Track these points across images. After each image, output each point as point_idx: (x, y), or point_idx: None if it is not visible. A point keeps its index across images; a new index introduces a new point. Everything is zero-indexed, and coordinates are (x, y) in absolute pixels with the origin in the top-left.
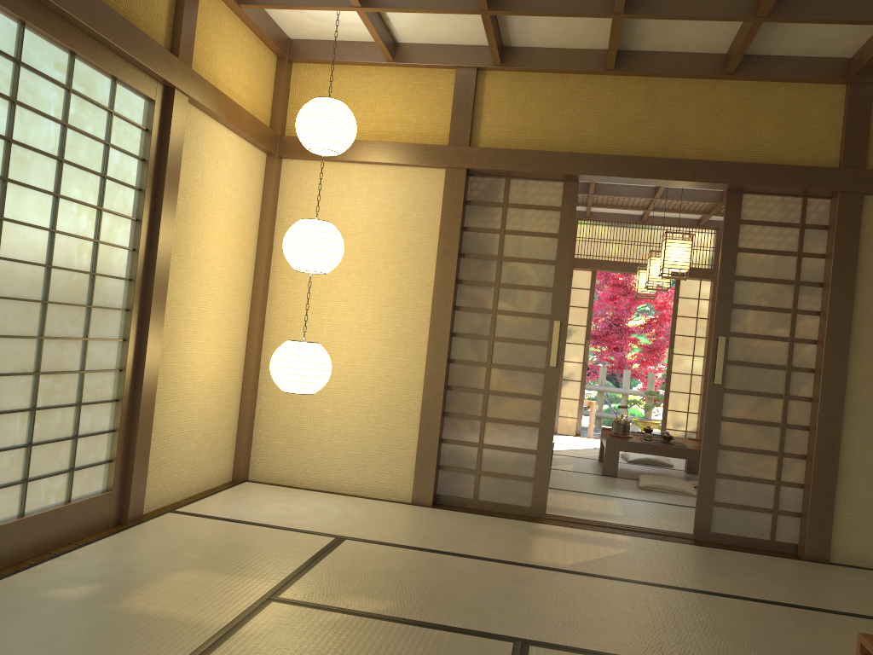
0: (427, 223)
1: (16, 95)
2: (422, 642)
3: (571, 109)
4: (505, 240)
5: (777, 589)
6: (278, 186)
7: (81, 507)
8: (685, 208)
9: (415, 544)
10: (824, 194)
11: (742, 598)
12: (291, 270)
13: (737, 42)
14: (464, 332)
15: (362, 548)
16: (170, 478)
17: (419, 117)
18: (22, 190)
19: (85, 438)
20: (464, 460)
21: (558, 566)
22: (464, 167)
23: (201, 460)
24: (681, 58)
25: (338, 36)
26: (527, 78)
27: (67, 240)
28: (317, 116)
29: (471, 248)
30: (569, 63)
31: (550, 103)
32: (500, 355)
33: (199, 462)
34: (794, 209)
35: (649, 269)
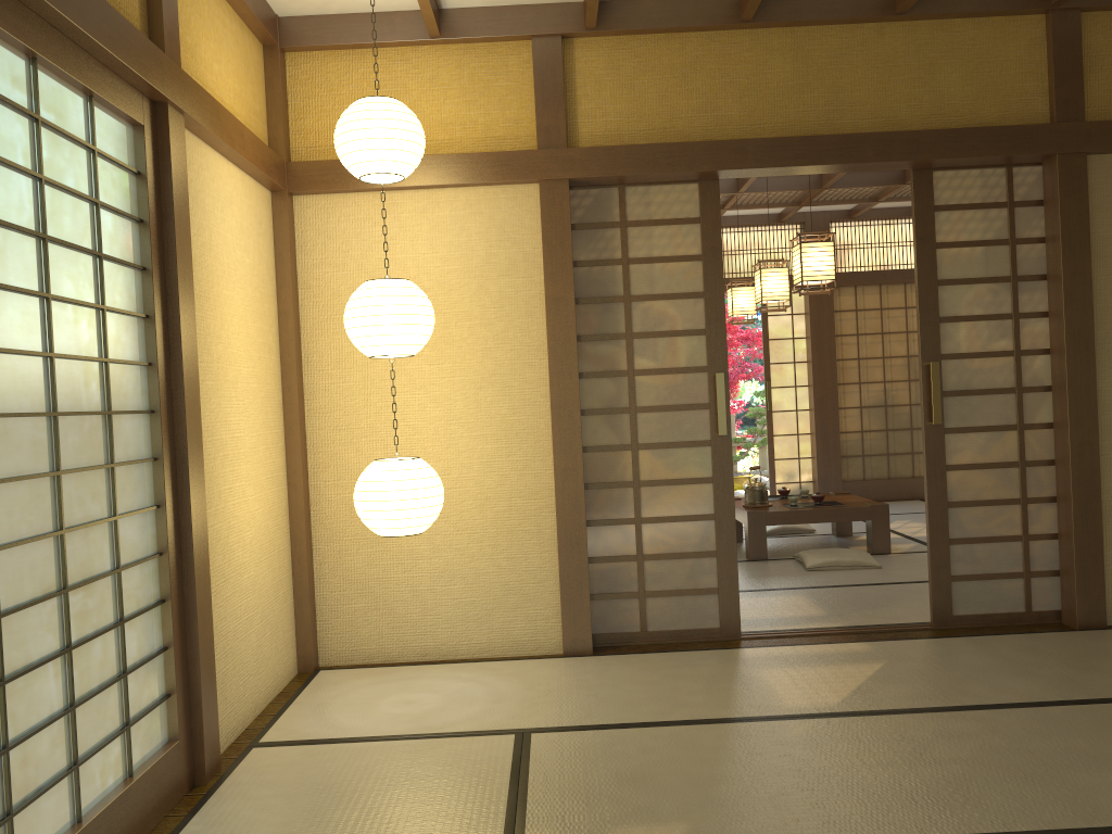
0: (523, 263)
1: None
2: None
3: (699, 81)
4: (632, 273)
5: (1096, 679)
6: (294, 237)
7: (148, 779)
8: (770, 201)
9: (626, 719)
10: (1035, 160)
11: (1072, 702)
12: (334, 357)
13: None
14: (593, 407)
15: (565, 743)
16: (236, 696)
17: (488, 113)
18: (1, 296)
19: (135, 672)
20: (620, 581)
21: (828, 709)
22: (565, 178)
23: (264, 657)
24: None
25: (354, 6)
26: (632, 44)
27: (69, 367)
28: (372, 125)
29: (586, 290)
30: (689, 17)
31: (669, 76)
32: (648, 430)
33: (263, 660)
34: (998, 184)
35: (761, 286)
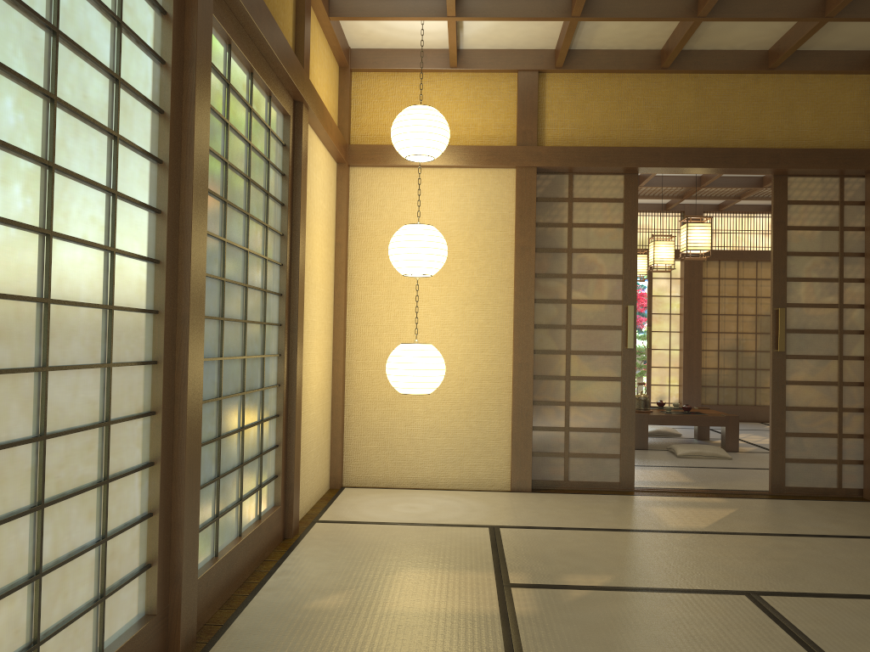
0: (501, 222)
1: (229, 117)
2: (674, 604)
3: (629, 106)
4: (574, 233)
5: None
6: (348, 194)
7: (268, 523)
8: (660, 194)
9: (561, 525)
10: (860, 173)
11: (867, 537)
12: (369, 276)
13: (789, 39)
14: (541, 323)
15: (523, 534)
16: (303, 490)
17: (484, 120)
18: (232, 211)
19: (264, 455)
20: (552, 444)
21: (699, 529)
22: (534, 166)
23: (316, 470)
24: (728, 55)
25: (402, 44)
26: (585, 79)
27: (252, 259)
28: (419, 123)
29: (542, 243)
30: (626, 63)
31: (609, 102)
32: (578, 342)
33: (315, 472)
34: (833, 188)
35: (654, 253)
